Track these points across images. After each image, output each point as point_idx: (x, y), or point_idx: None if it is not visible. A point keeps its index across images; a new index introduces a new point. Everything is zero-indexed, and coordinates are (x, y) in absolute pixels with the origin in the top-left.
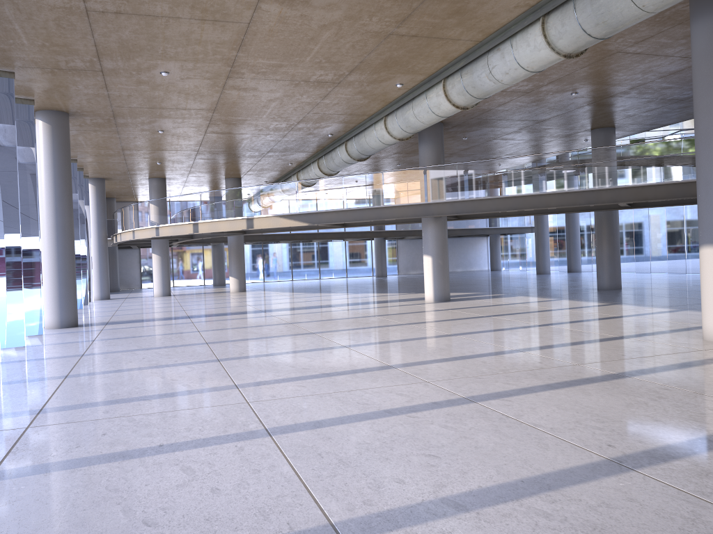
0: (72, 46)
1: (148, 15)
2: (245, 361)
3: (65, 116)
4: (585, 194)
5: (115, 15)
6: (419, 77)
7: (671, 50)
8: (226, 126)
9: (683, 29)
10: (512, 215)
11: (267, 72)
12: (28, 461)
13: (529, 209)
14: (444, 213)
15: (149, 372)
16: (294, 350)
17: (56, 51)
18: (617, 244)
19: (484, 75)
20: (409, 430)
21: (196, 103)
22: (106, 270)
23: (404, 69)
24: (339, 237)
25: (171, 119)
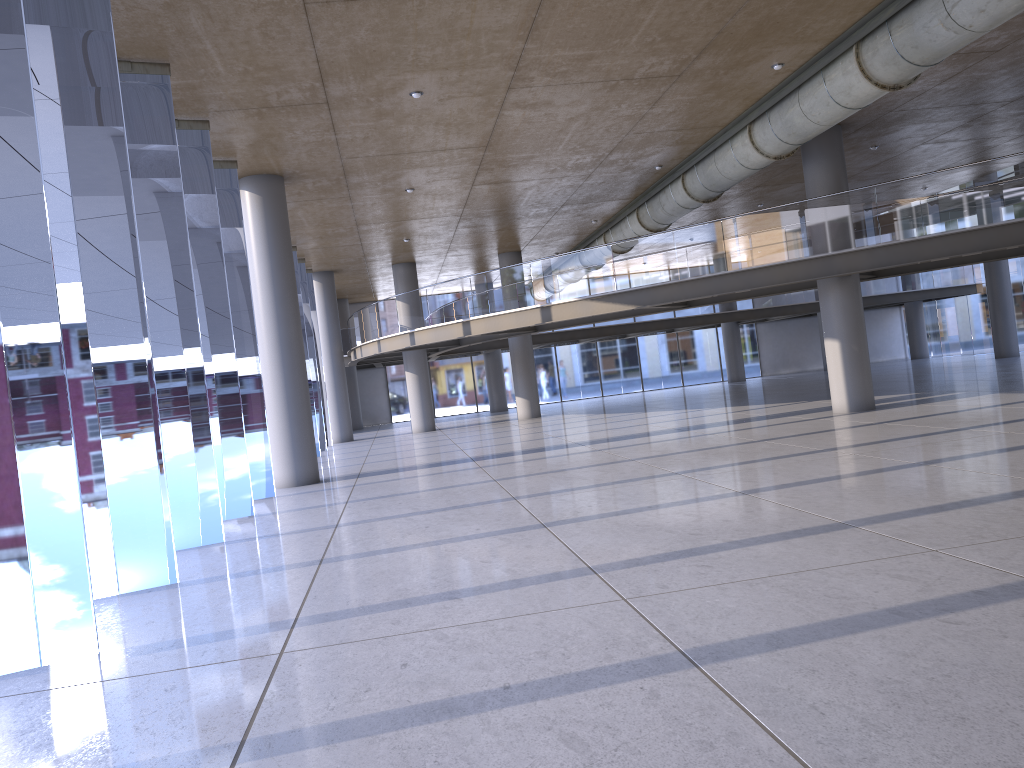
0: (285, 67)
1: None
2: (587, 525)
3: (278, 181)
4: None
5: (346, 5)
6: (812, 47)
7: None
8: (503, 171)
9: None
10: (970, 263)
11: (568, 72)
12: (295, 719)
13: (1012, 247)
14: (859, 267)
15: (442, 549)
16: (659, 502)
17: (264, 79)
18: None
19: (937, 22)
20: (965, 651)
21: (460, 139)
22: (346, 400)
23: (789, 35)
24: (669, 326)
25: (424, 168)
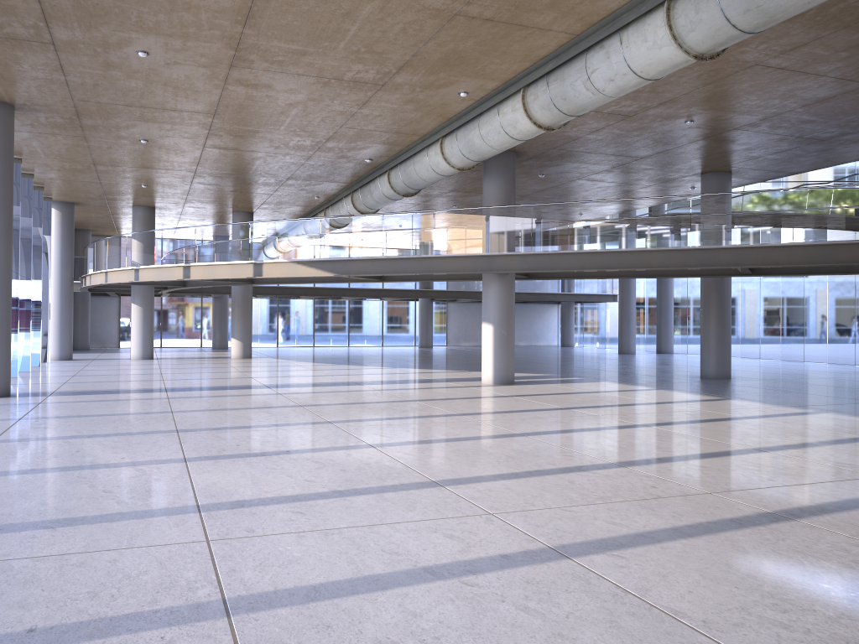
0: None
1: None
2: (223, 463)
3: (8, 109)
4: (698, 253)
5: None
6: (491, 84)
7: (825, 67)
8: (231, 139)
9: (848, 36)
10: (598, 277)
11: (285, 62)
12: None
13: (624, 269)
14: (513, 268)
15: (75, 475)
16: (299, 448)
17: None
18: (729, 321)
19: (580, 82)
20: (464, 613)
21: (188, 103)
22: (70, 322)
23: (472, 70)
24: (375, 295)
25: (157, 123)
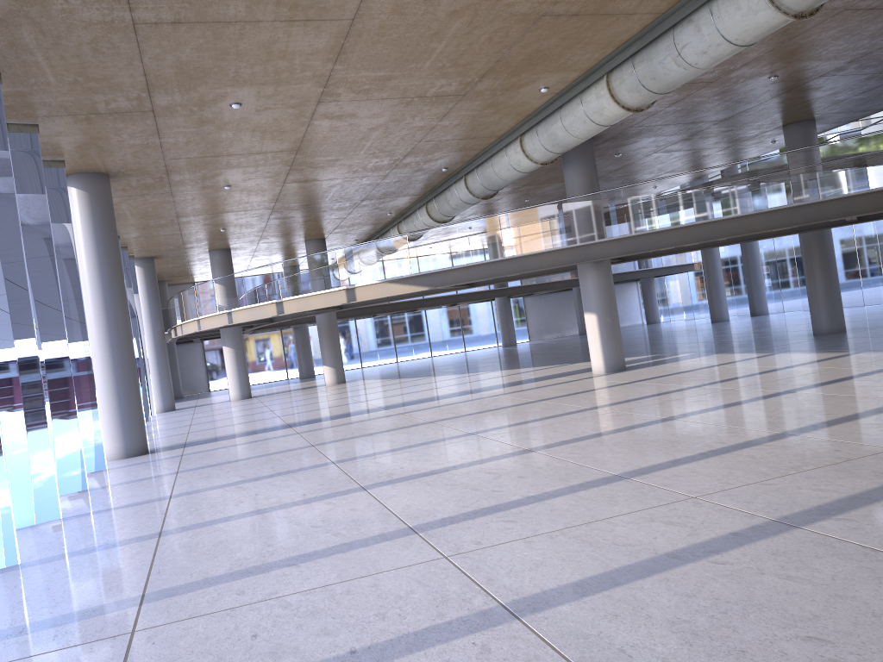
0: (114, 78)
1: (217, 22)
2: (402, 486)
3: (104, 179)
4: (803, 209)
5: (173, 26)
6: (572, 75)
7: None
8: (311, 171)
9: None
10: (694, 249)
11: (370, 89)
12: None
13: (727, 238)
14: (610, 254)
15: (274, 516)
16: (462, 462)
17: (93, 89)
18: (835, 272)
19: (670, 59)
20: (734, 588)
21: (274, 144)
22: (168, 374)
23: (554, 65)
24: (453, 301)
25: (241, 168)
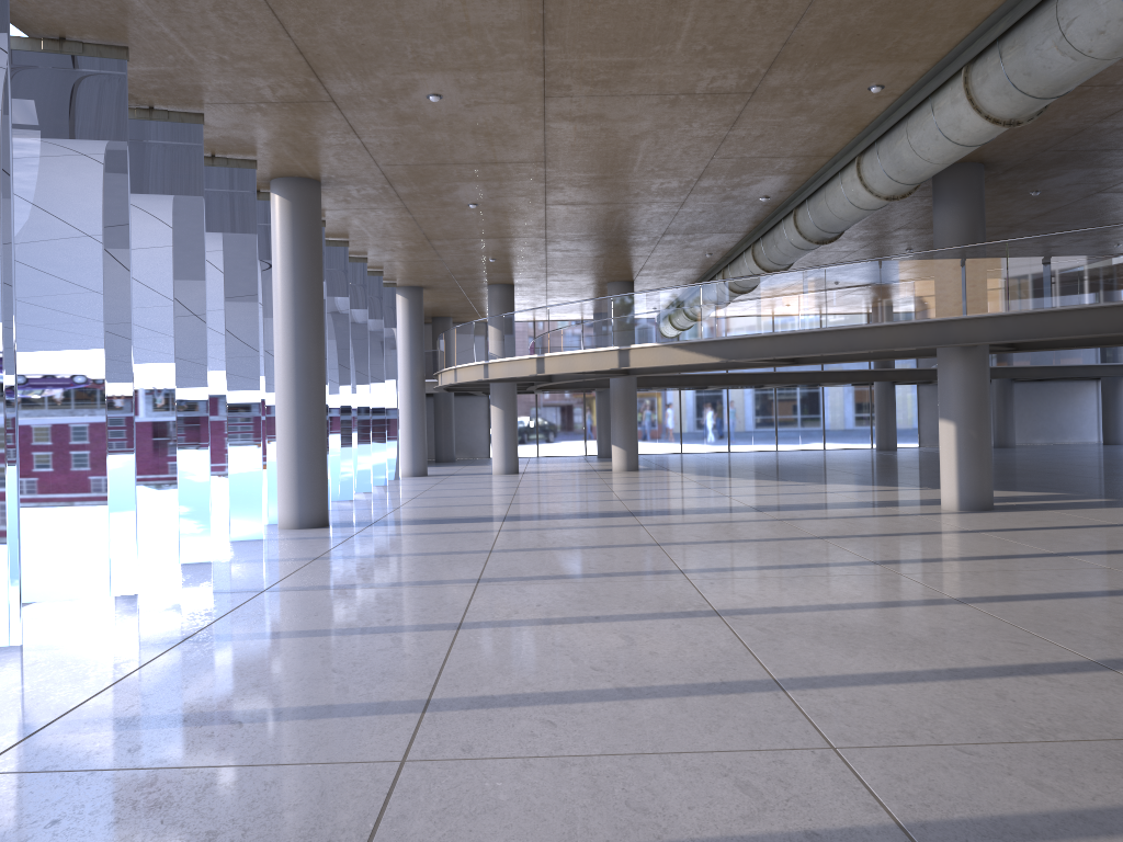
0: (266, 57)
1: None
2: (503, 633)
3: (312, 186)
4: None
5: None
6: (915, 68)
7: None
8: (576, 191)
9: None
10: None
11: (610, 81)
12: None
13: None
14: (979, 338)
15: (318, 644)
16: (615, 612)
17: (247, 70)
18: None
19: (1051, 44)
20: None
21: (509, 152)
22: (422, 431)
23: (879, 51)
24: (807, 380)
25: (481, 182)
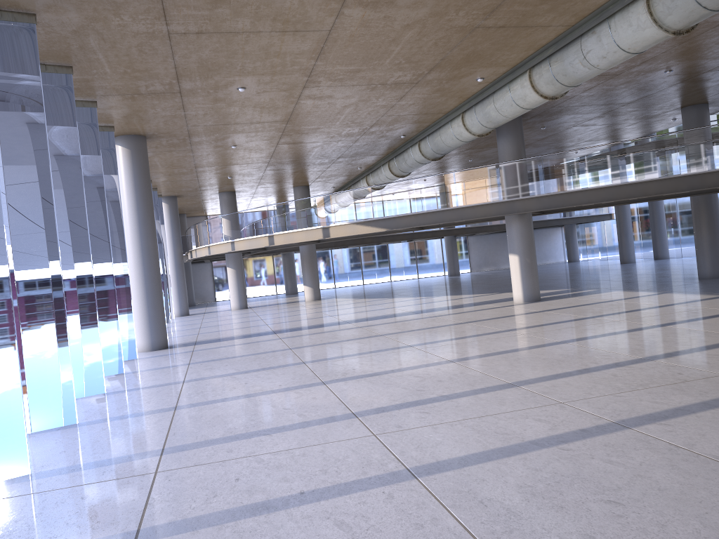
0: (153, 70)
1: (229, 32)
2: (352, 383)
3: (142, 139)
4: (688, 179)
5: (197, 35)
6: (502, 69)
7: None
8: (298, 136)
9: None
10: (601, 206)
11: (344, 79)
12: (170, 515)
13: (625, 199)
14: (531, 209)
15: (257, 400)
16: (399, 367)
17: (137, 77)
18: (718, 229)
19: (578, 61)
20: (569, 467)
21: (270, 116)
22: (184, 287)
23: (487, 62)
24: (409, 238)
25: (245, 133)
